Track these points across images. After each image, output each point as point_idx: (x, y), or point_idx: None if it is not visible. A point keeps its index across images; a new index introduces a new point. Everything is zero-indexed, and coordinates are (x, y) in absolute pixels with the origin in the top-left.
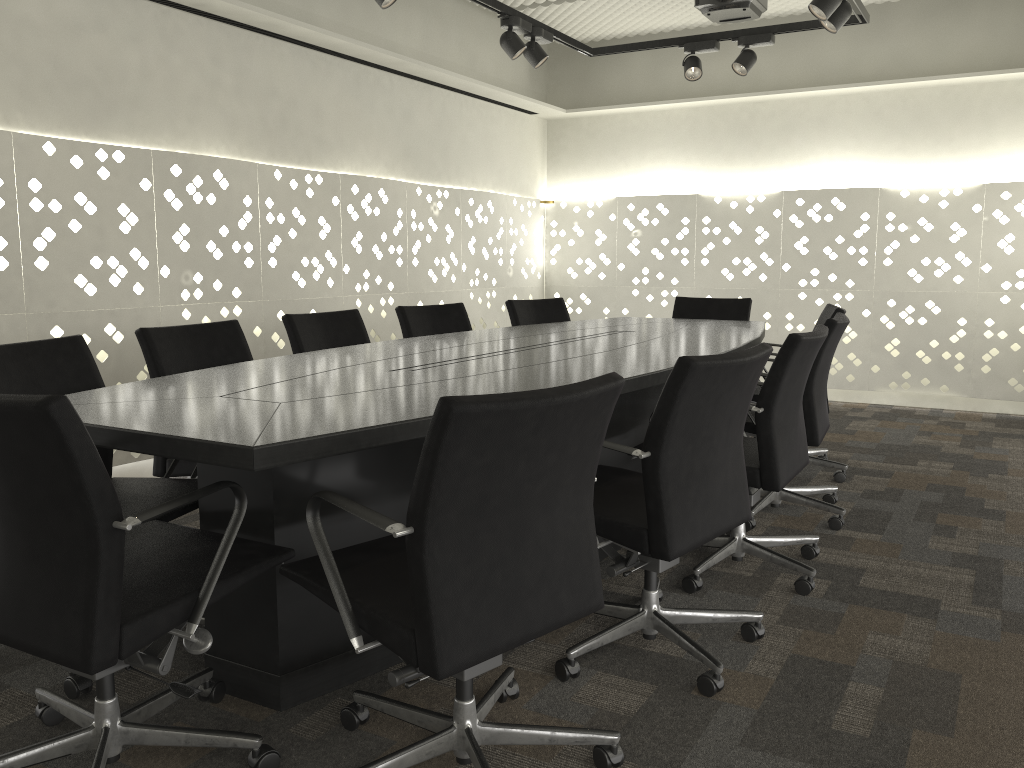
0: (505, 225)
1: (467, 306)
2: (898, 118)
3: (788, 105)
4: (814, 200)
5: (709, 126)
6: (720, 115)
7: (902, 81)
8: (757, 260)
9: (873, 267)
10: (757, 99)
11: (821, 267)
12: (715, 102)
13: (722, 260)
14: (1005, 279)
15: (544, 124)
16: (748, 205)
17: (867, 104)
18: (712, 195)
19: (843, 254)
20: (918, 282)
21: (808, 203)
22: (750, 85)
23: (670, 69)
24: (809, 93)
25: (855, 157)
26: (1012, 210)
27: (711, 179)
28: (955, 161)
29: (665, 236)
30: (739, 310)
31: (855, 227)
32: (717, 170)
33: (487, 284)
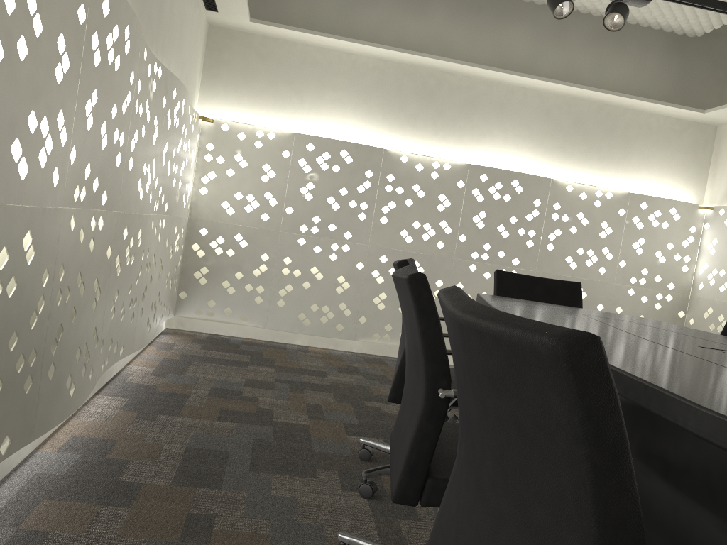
0: (183, 136)
1: (150, 238)
2: (563, 120)
3: (474, 83)
4: (497, 178)
5: (396, 82)
6: (408, 74)
7: (588, 88)
8: (437, 227)
9: (538, 250)
10: (453, 68)
11: (493, 243)
12: (414, 59)
13: (402, 221)
14: (633, 275)
15: (207, 28)
16: (433, 171)
17: (540, 101)
18: (399, 153)
19: (514, 234)
20: (573, 269)
21: (491, 180)
22: (441, 53)
23: (363, 12)
24: (505, 76)
25: (525, 146)
26: (646, 219)
27: (391, 136)
28: (600, 168)
29: (345, 186)
30: (571, 295)
31: (528, 211)
32: (399, 129)
33: (162, 209)
